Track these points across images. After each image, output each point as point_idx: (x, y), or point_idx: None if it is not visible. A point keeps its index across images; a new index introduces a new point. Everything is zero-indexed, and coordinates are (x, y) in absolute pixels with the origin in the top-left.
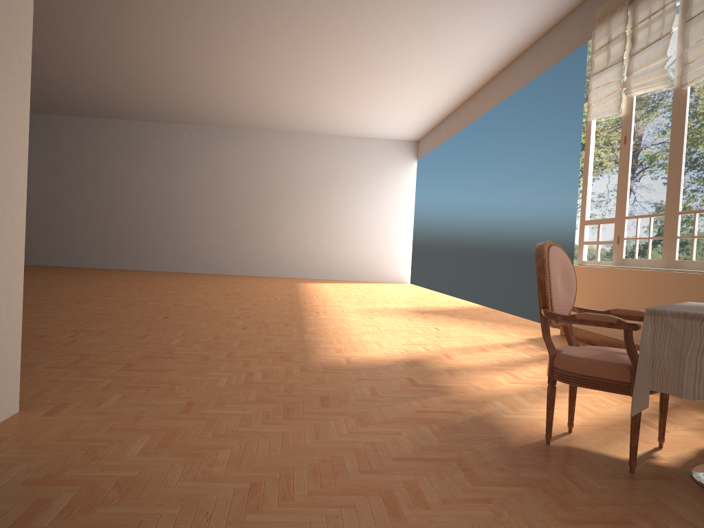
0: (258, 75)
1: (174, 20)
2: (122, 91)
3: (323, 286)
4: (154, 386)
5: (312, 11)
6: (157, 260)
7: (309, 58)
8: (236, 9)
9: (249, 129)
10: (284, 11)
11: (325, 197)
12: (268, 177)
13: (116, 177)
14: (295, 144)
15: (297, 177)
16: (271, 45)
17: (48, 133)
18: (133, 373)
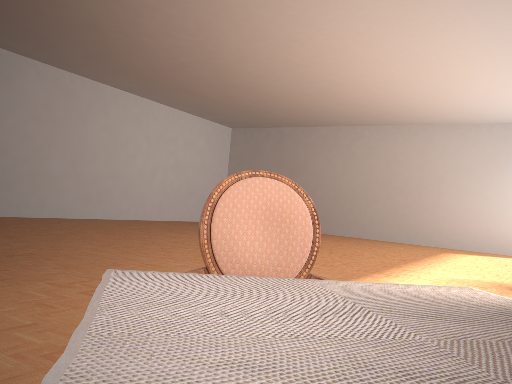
0: (393, 77)
1: (304, 42)
2: (309, 104)
3: (464, 257)
4: (58, 307)
5: (398, 8)
6: (342, 228)
7: (424, 53)
8: (339, 22)
9: (417, 125)
10: (375, 14)
11: (485, 179)
12: (432, 163)
13: (318, 167)
14: (457, 134)
15: (458, 162)
16: (385, 47)
17: (278, 140)
18: (78, 296)
